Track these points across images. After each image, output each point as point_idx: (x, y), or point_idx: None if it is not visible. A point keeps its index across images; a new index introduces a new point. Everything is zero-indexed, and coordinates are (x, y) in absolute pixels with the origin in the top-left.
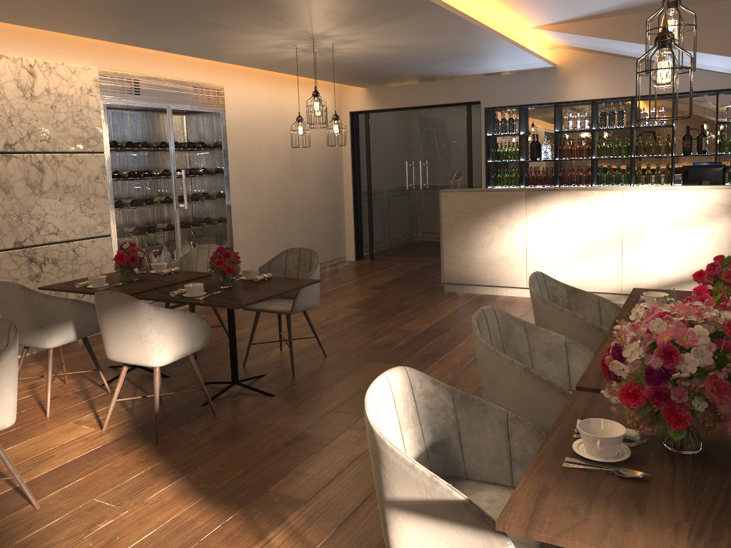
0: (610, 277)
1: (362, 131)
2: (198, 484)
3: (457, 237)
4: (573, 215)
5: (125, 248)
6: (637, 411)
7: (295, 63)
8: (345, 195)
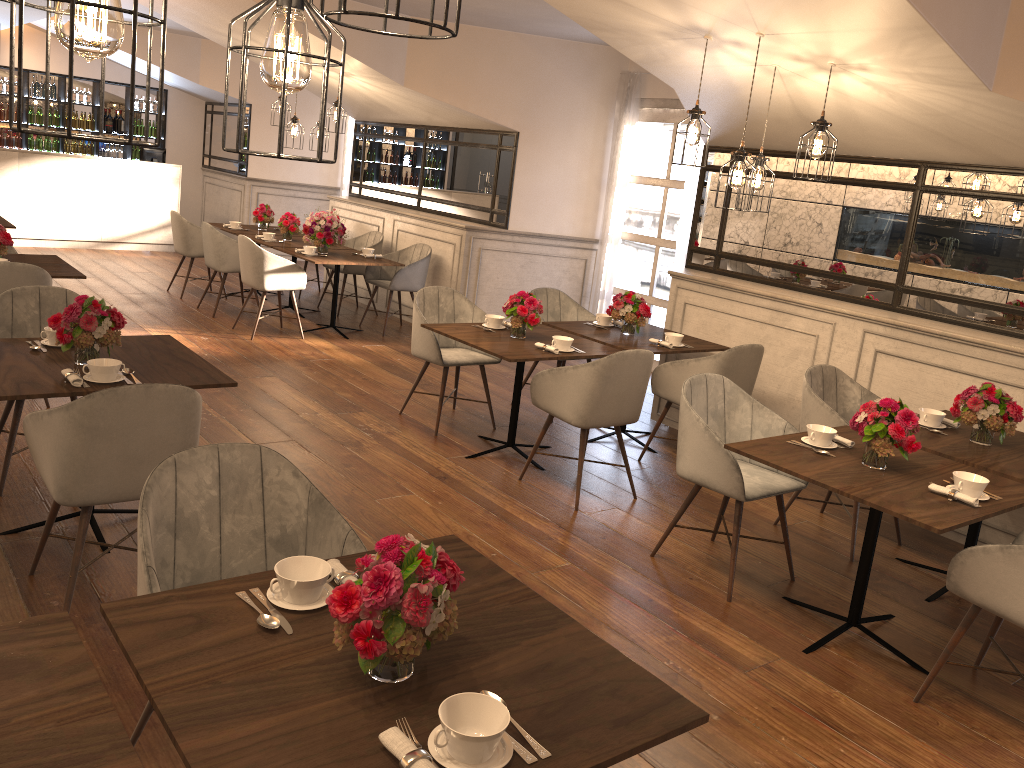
0: (93, 229)
1: None
2: None
3: None
4: (63, 176)
5: None
6: (320, 240)
7: None
8: None
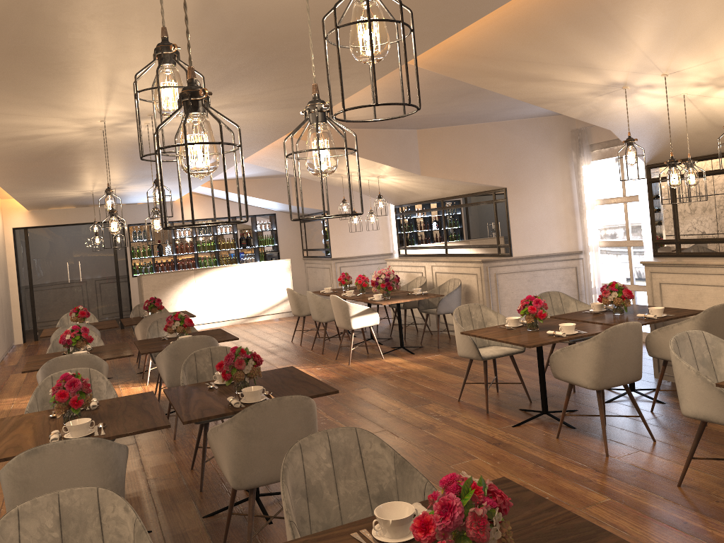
0: (242, 310)
1: (22, 242)
2: None
3: None
4: (221, 280)
5: (80, 309)
6: (383, 288)
7: (52, 198)
8: (11, 293)
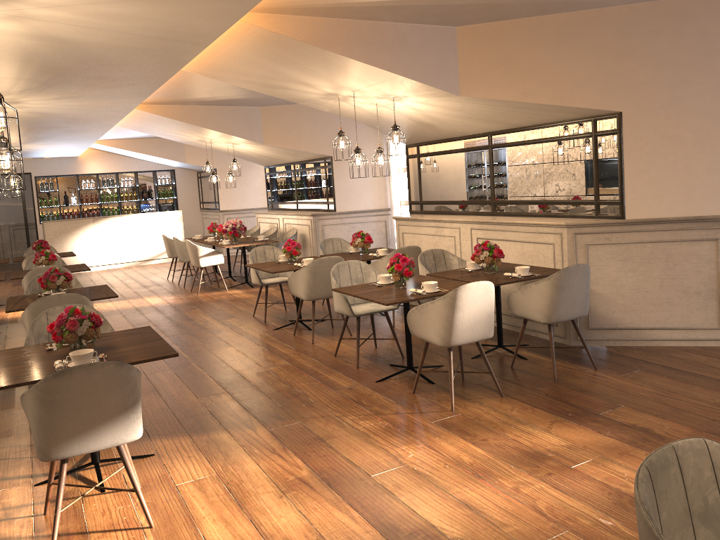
0: (137, 254)
1: None
2: (103, 302)
3: (56, 246)
4: (117, 228)
5: None
6: (231, 235)
7: None
8: None
